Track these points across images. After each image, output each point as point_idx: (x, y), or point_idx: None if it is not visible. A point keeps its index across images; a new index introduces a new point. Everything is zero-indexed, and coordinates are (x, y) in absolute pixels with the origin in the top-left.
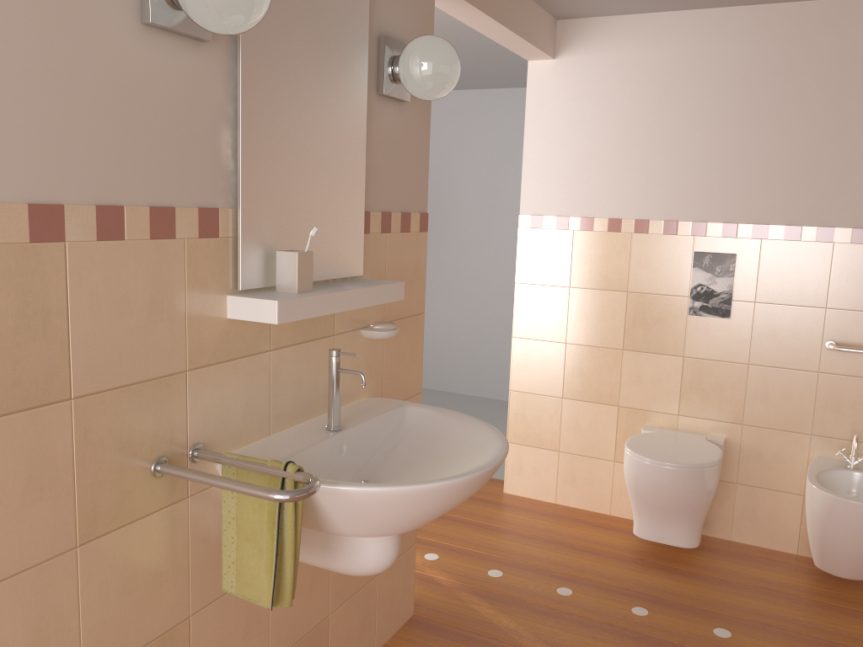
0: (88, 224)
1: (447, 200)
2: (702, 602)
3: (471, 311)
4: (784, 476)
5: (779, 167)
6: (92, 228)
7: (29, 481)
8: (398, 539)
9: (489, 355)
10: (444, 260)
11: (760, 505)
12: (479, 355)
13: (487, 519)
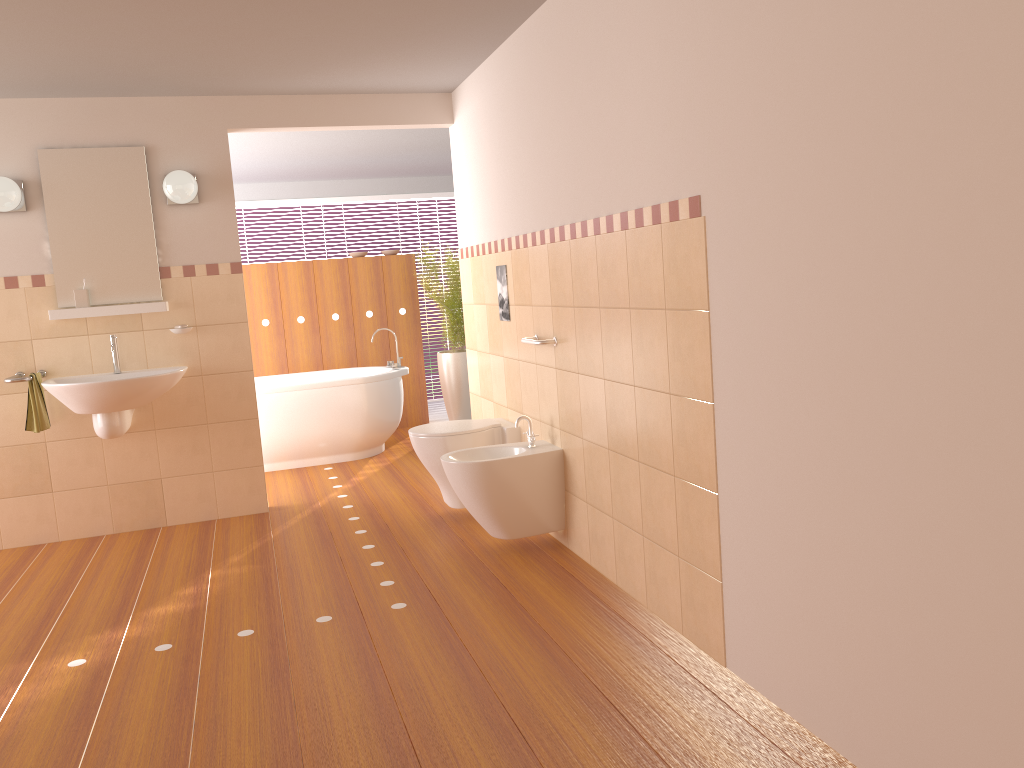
0: None
1: None
2: (403, 536)
3: None
4: None
5: (509, 187)
6: None
7: None
8: (105, 421)
9: None
10: None
11: None
12: None
13: (422, 487)
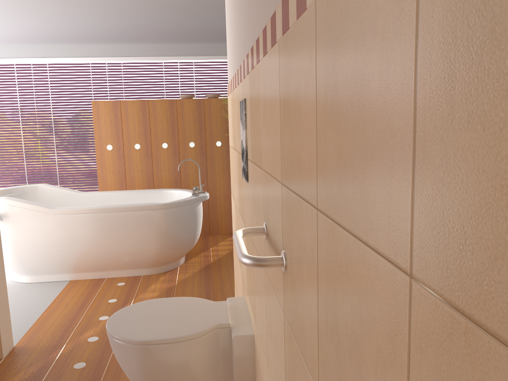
0: None
1: None
2: None
3: None
4: None
5: None
6: None
7: None
8: None
9: None
10: None
11: None
12: None
13: None
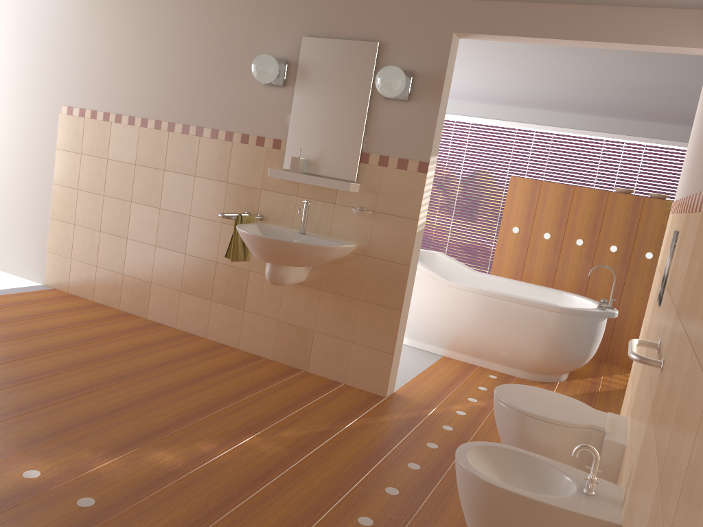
0: (239, 138)
1: None
2: (438, 498)
3: None
4: None
5: None
6: (239, 139)
7: (214, 198)
8: (269, 269)
9: None
10: None
11: None
12: None
13: None
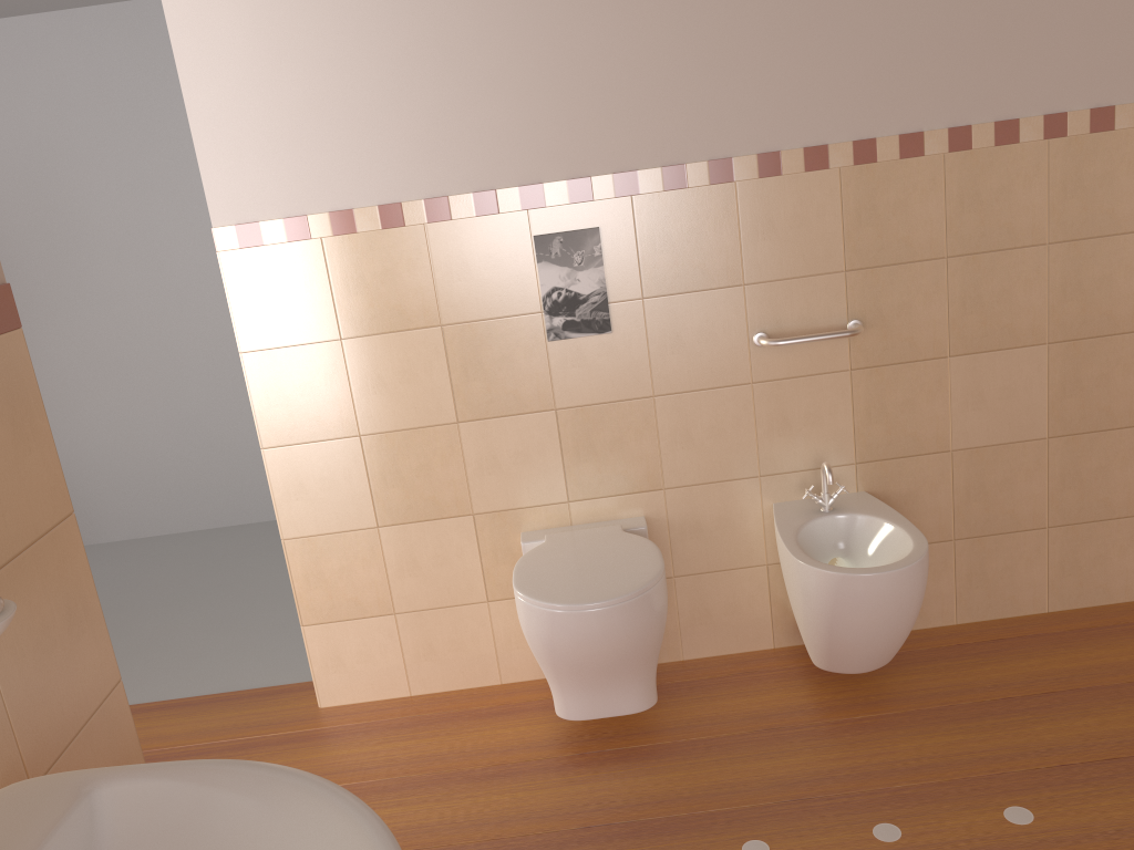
0: None
1: (61, 217)
2: (702, 800)
3: (164, 396)
4: (736, 546)
5: (634, 72)
6: None
7: None
8: None
9: (215, 458)
10: (89, 322)
11: (713, 596)
12: (198, 464)
13: None
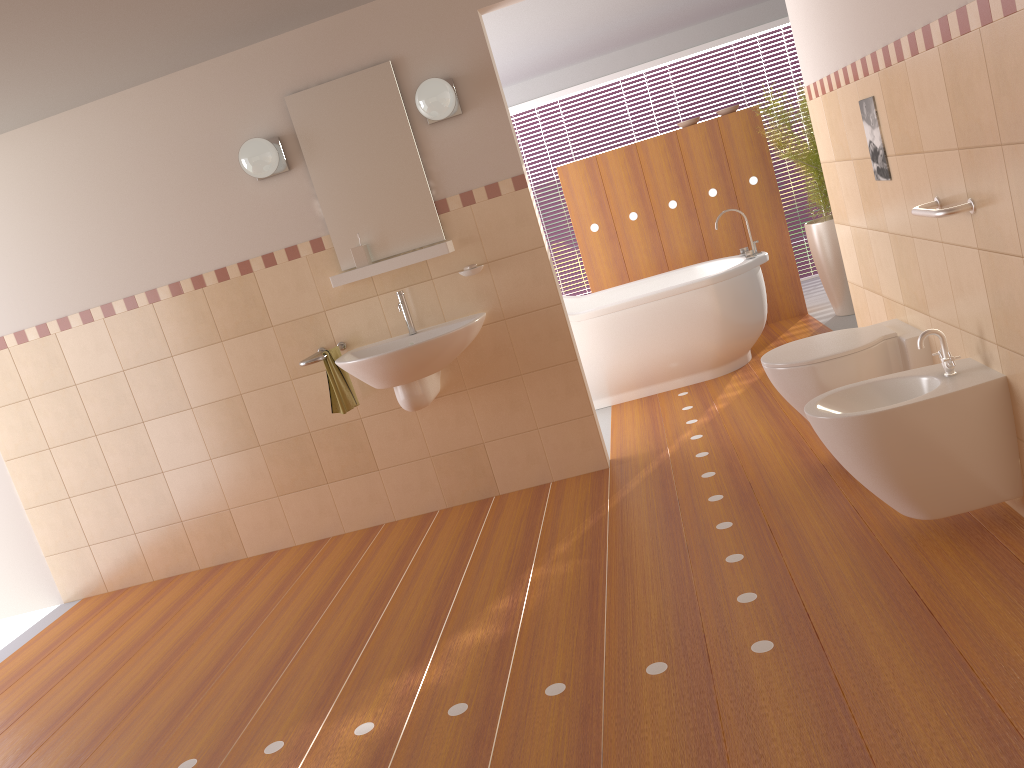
0: (260, 263)
1: None
2: (771, 505)
3: None
4: None
5: None
6: (262, 264)
7: (265, 355)
8: (405, 393)
9: None
10: None
11: None
12: None
13: (798, 415)
